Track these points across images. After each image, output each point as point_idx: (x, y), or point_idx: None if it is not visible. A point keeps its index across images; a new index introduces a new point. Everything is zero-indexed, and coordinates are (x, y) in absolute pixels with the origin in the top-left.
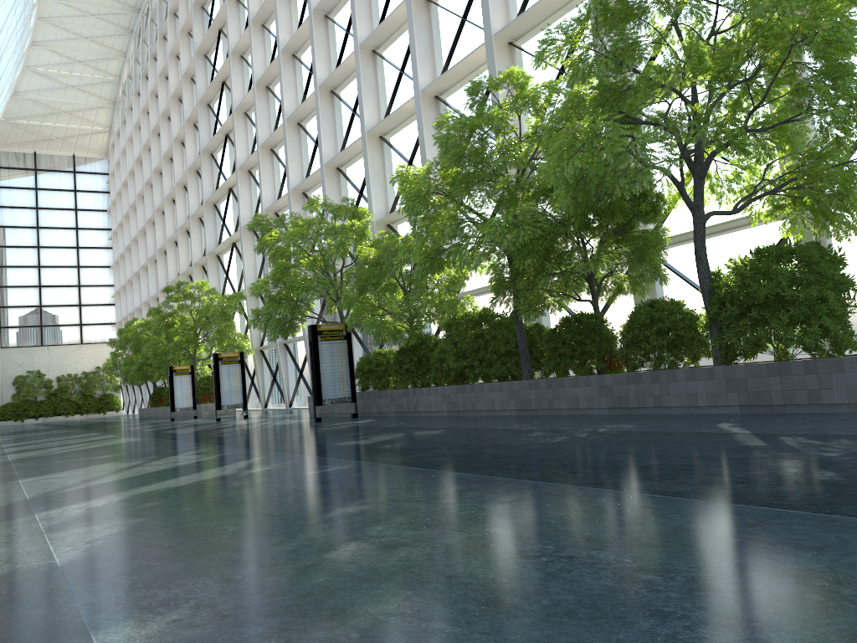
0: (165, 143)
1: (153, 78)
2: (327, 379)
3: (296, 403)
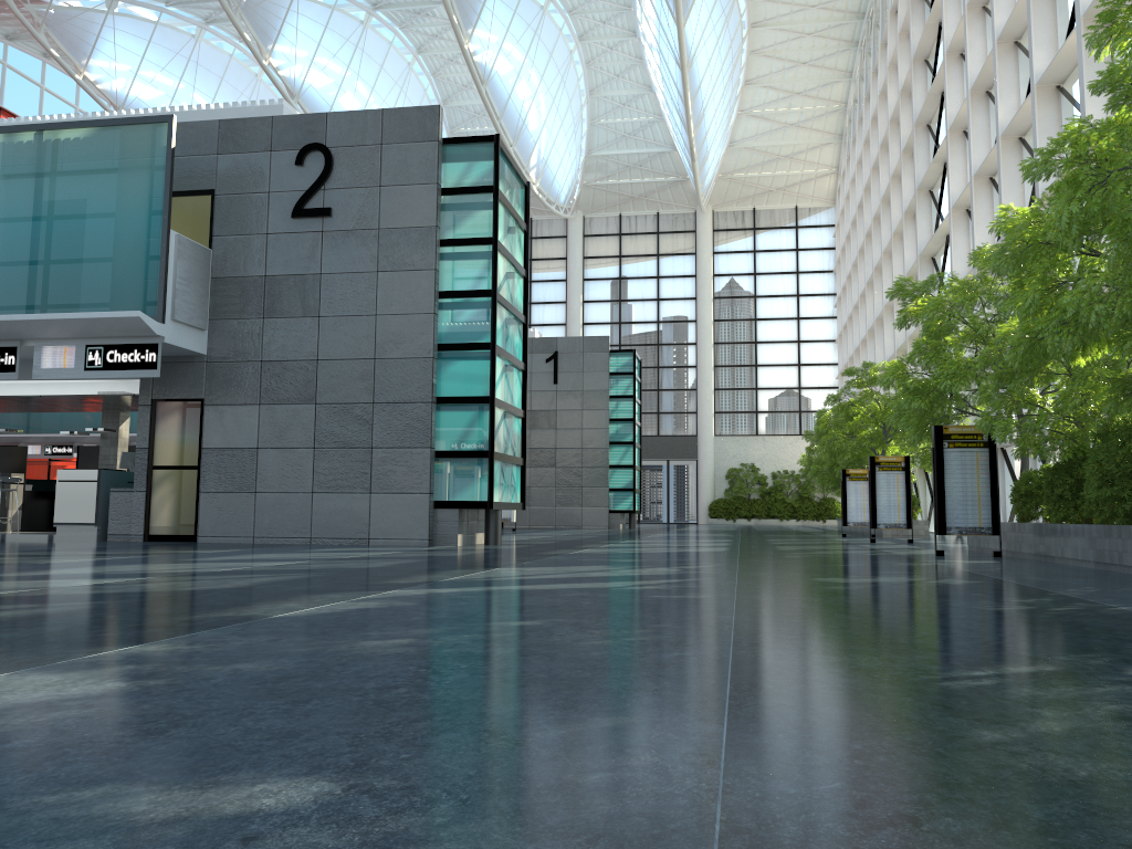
0: (884, 182)
1: (875, 99)
2: (954, 500)
3: None
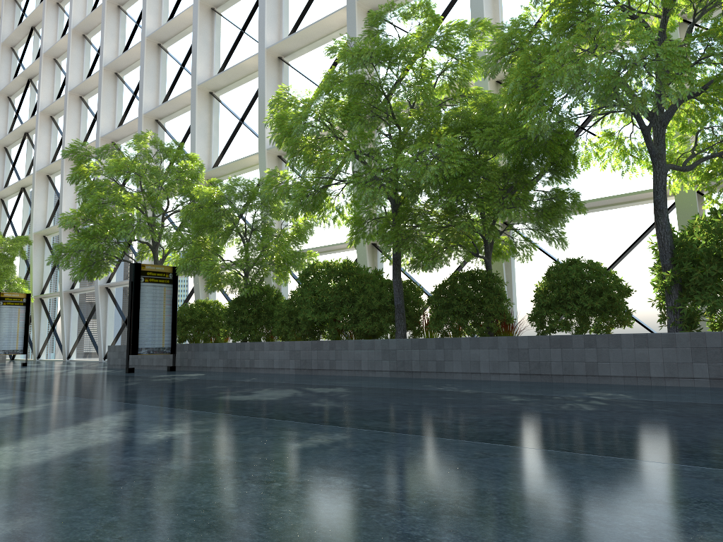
0: None
1: None
2: (146, 326)
3: (75, 356)
